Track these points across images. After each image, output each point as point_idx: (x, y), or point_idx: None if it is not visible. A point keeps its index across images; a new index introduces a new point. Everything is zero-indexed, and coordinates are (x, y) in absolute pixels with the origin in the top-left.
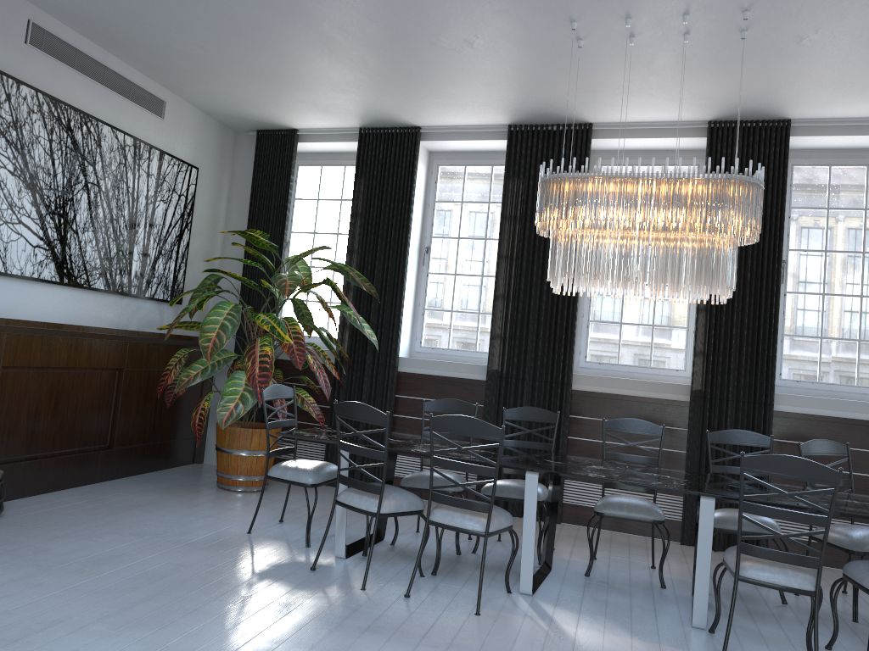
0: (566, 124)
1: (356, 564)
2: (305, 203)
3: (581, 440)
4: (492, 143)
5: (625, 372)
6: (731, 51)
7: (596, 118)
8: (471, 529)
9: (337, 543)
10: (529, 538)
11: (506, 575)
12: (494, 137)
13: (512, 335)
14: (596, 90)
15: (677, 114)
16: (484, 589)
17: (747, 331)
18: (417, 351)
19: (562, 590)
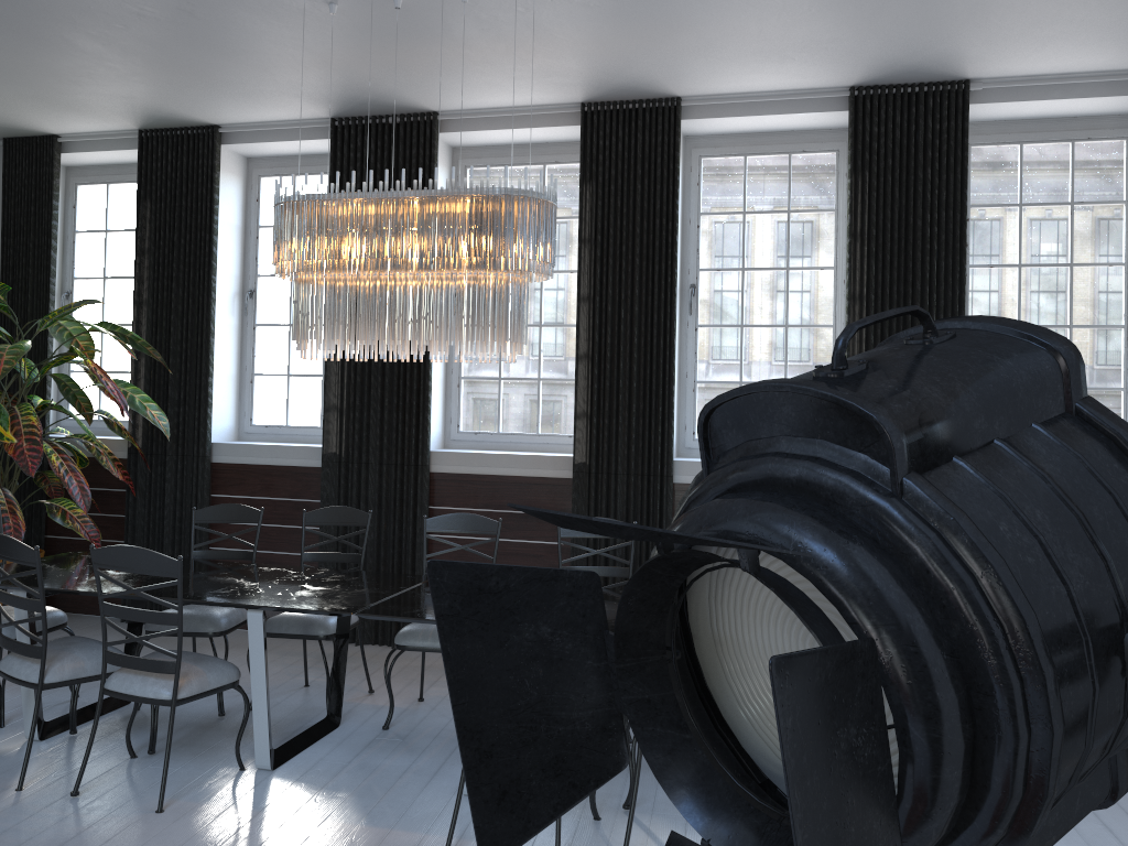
0: (405, 114)
1: (48, 749)
2: (91, 237)
3: (446, 538)
4: (319, 144)
5: (508, 443)
6: (539, 12)
7: (436, 105)
8: (154, 697)
9: (27, 722)
10: (260, 697)
11: (236, 748)
12: (317, 136)
13: (351, 405)
14: (407, 69)
15: (535, 95)
16: (209, 768)
17: (638, 382)
18: (248, 431)
19: (327, 756)
